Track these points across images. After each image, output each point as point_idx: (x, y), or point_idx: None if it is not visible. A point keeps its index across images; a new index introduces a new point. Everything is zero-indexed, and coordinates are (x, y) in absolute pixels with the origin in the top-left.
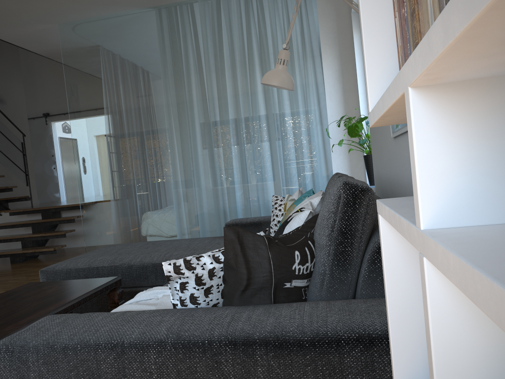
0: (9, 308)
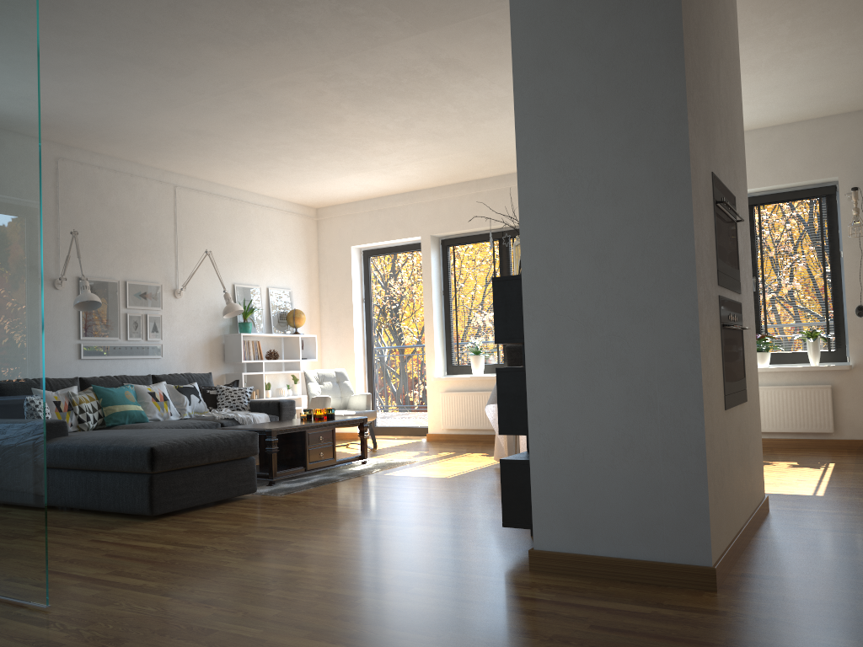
0: (289, 422)
